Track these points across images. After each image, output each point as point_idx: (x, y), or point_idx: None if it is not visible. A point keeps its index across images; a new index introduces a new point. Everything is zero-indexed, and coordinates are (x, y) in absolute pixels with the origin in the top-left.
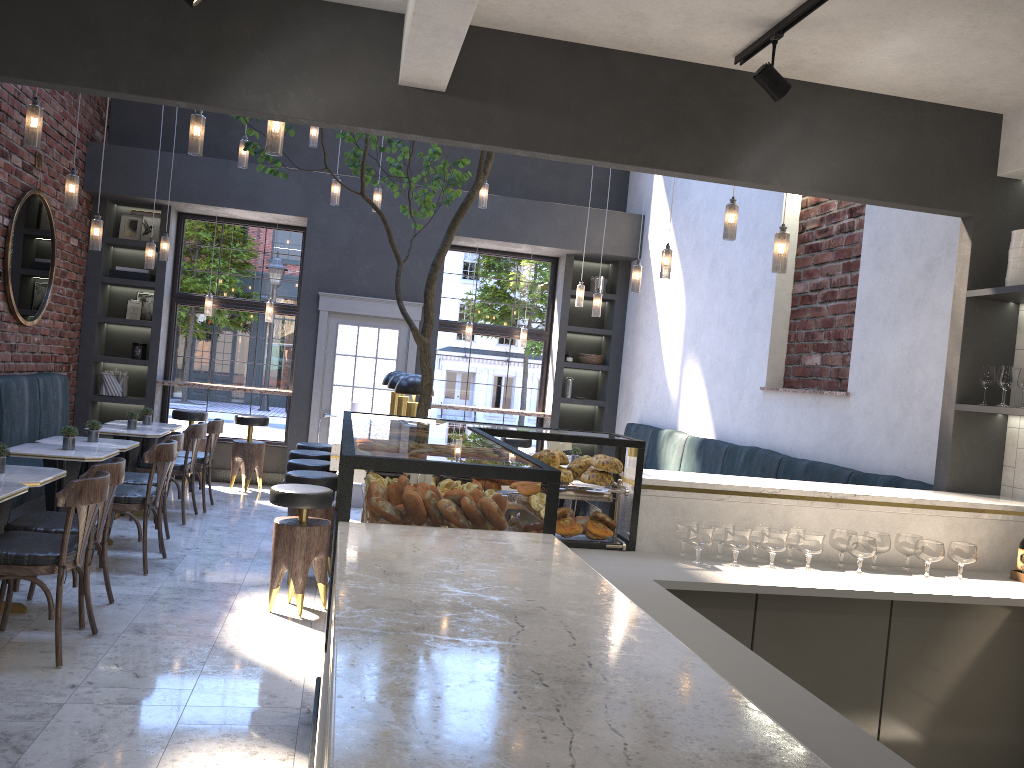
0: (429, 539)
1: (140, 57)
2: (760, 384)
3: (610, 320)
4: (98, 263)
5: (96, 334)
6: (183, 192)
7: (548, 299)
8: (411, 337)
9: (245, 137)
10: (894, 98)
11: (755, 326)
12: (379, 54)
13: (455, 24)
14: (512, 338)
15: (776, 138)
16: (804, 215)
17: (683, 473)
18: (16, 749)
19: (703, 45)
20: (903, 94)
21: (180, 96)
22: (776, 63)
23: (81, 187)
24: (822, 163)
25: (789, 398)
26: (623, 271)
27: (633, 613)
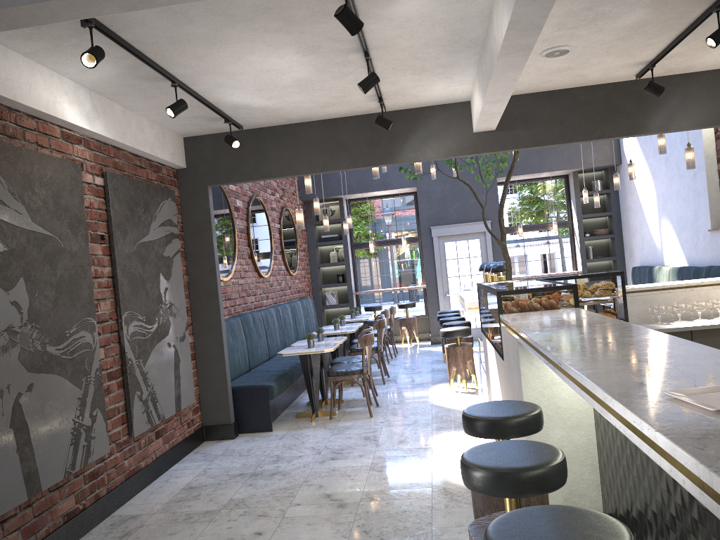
0: (533, 313)
1: (364, 151)
2: (708, 228)
3: (609, 205)
4: (312, 236)
5: (318, 274)
6: (349, 189)
7: (566, 201)
8: (487, 241)
9: None
10: None
11: (698, 194)
12: (462, 121)
13: (498, 110)
14: (548, 229)
15: (668, 107)
16: None
17: (649, 284)
18: (374, 440)
19: (617, 76)
20: None
21: (382, 162)
22: (658, 72)
23: (299, 199)
24: (697, 112)
25: None
26: (612, 173)
27: (603, 316)
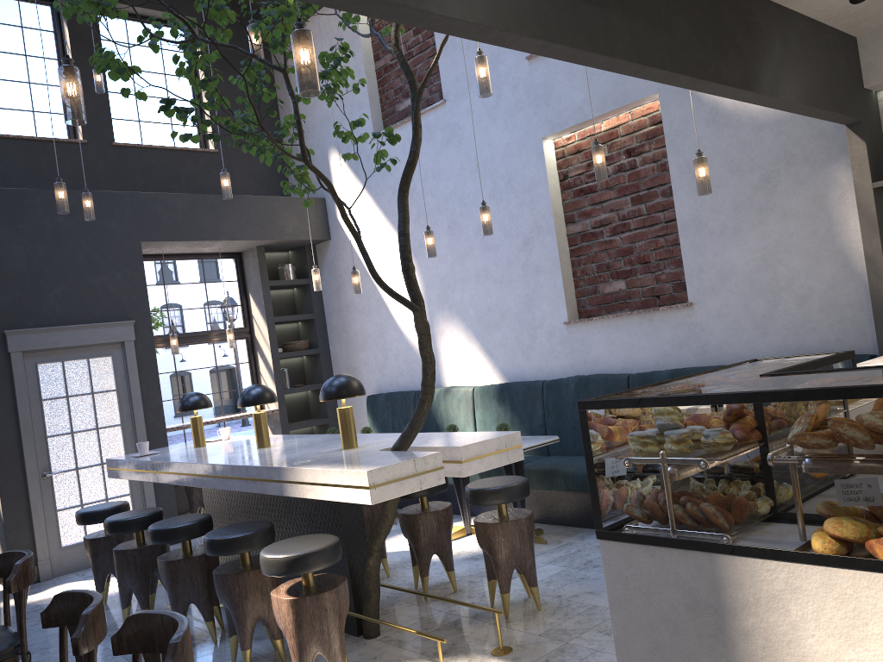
0: None
1: None
2: (560, 320)
3: (307, 304)
4: None
5: None
6: None
7: (240, 295)
8: (129, 360)
9: None
10: (814, 21)
11: (536, 270)
12: None
13: None
14: (215, 342)
15: (773, 55)
16: (563, 164)
17: None
18: None
19: None
20: (823, 17)
21: None
22: None
23: None
24: (797, 78)
25: (607, 324)
26: (310, 255)
27: None
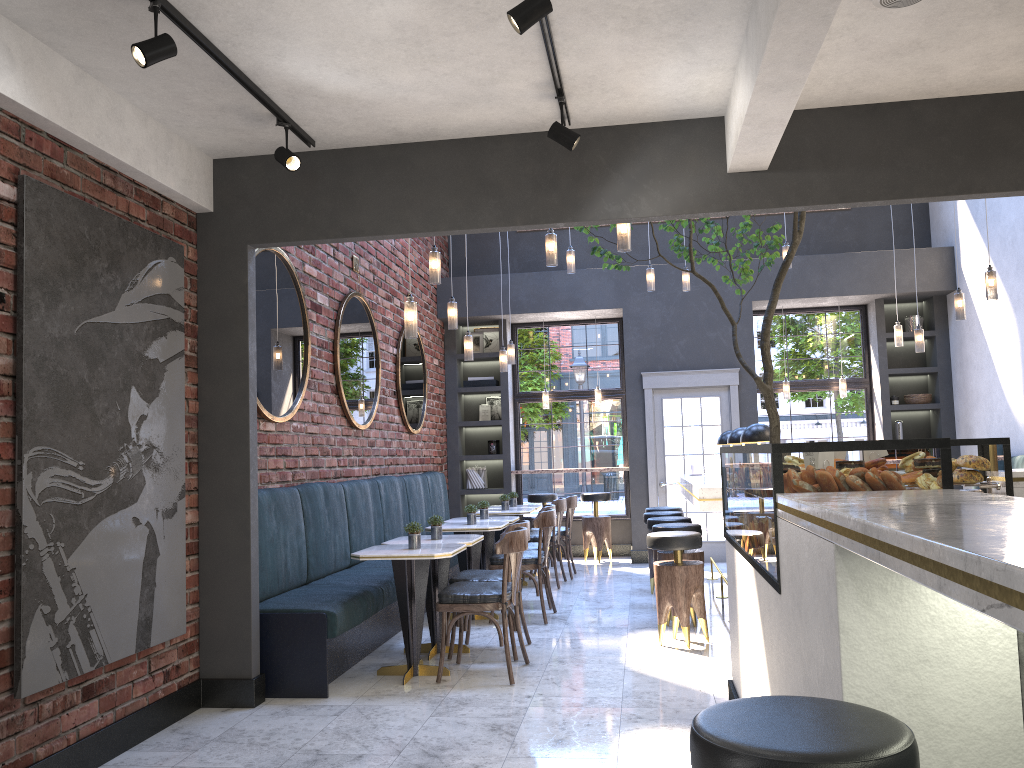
0: (854, 494)
1: (527, 196)
2: None
3: (933, 357)
4: (454, 377)
5: (458, 437)
6: (515, 305)
7: (862, 346)
8: (732, 401)
9: (570, 247)
10: None
11: None
12: (707, 152)
13: (780, 115)
14: (830, 390)
15: None
16: None
17: None
18: (509, 733)
19: (1001, 76)
20: None
21: (559, 219)
22: None
23: (436, 316)
24: None
25: None
26: (939, 306)
27: None
